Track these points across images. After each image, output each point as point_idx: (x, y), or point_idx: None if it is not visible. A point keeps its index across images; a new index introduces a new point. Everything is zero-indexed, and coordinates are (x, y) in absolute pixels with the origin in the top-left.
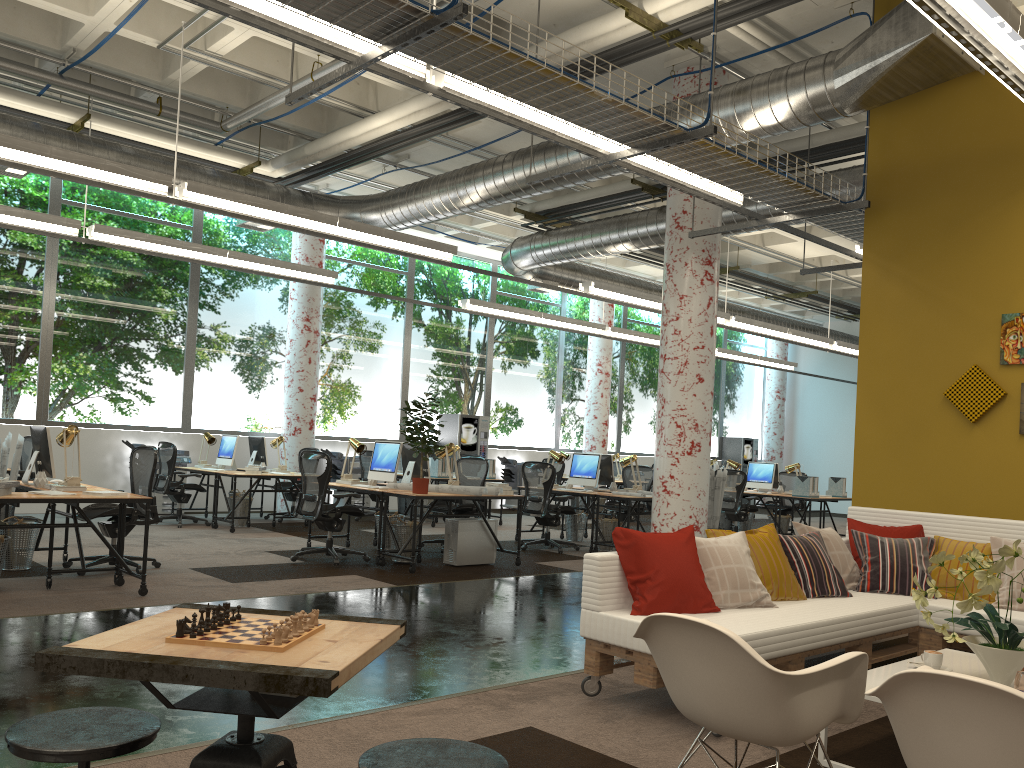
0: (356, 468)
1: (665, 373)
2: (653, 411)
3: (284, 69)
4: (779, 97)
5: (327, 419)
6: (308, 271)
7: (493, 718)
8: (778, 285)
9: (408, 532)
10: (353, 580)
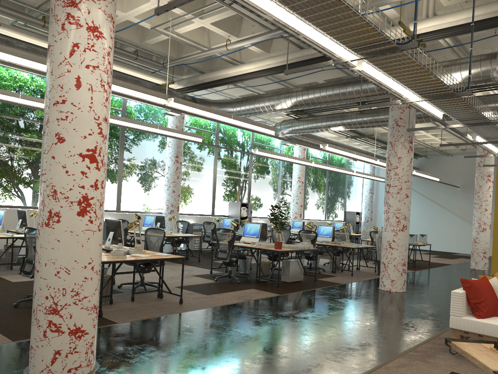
0: (195, 229)
1: (390, 193)
2: (317, 199)
3: (202, 40)
4: (466, 72)
5: (180, 205)
6: (192, 135)
7: (431, 368)
8: (385, 142)
9: (266, 266)
10: (257, 292)
